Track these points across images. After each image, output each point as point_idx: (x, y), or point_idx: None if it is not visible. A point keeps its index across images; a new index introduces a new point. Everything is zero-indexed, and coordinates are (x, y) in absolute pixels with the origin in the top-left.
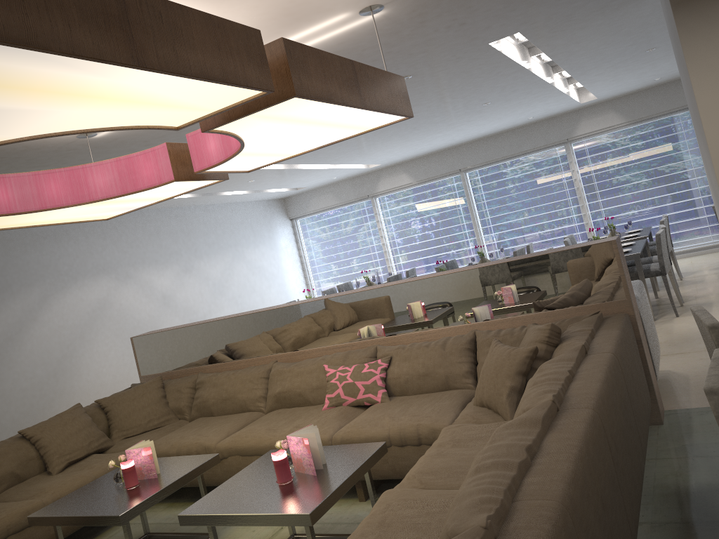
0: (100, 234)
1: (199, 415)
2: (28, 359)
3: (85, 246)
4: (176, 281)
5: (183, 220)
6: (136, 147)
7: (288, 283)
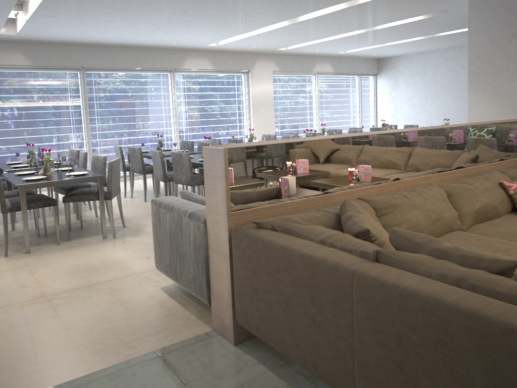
0: None
1: None
2: None
3: None
4: None
5: None
6: None
7: None
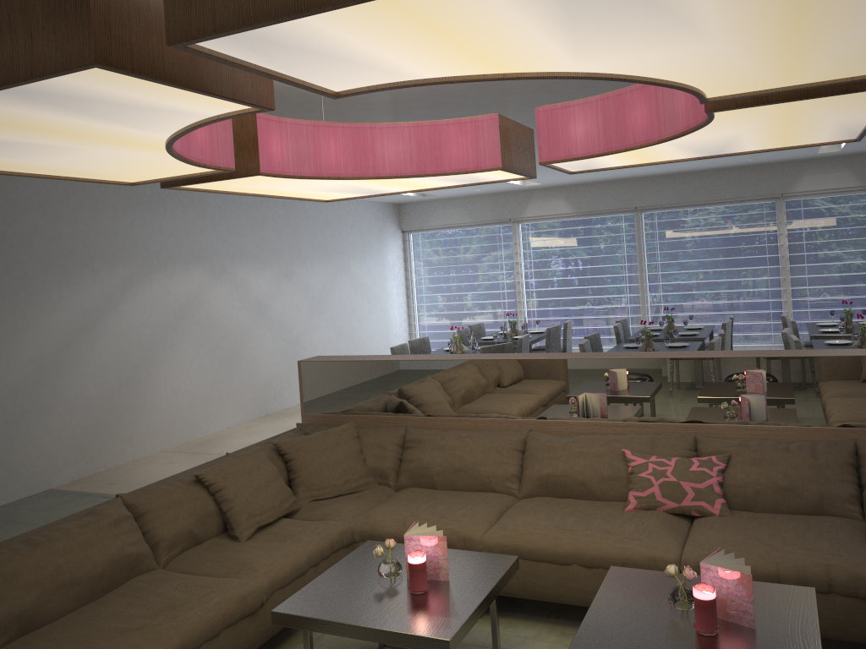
0: (199, 210)
1: (412, 484)
2: (100, 359)
3: (181, 224)
4: (274, 286)
5: (291, 211)
6: (348, 110)
7: (390, 310)
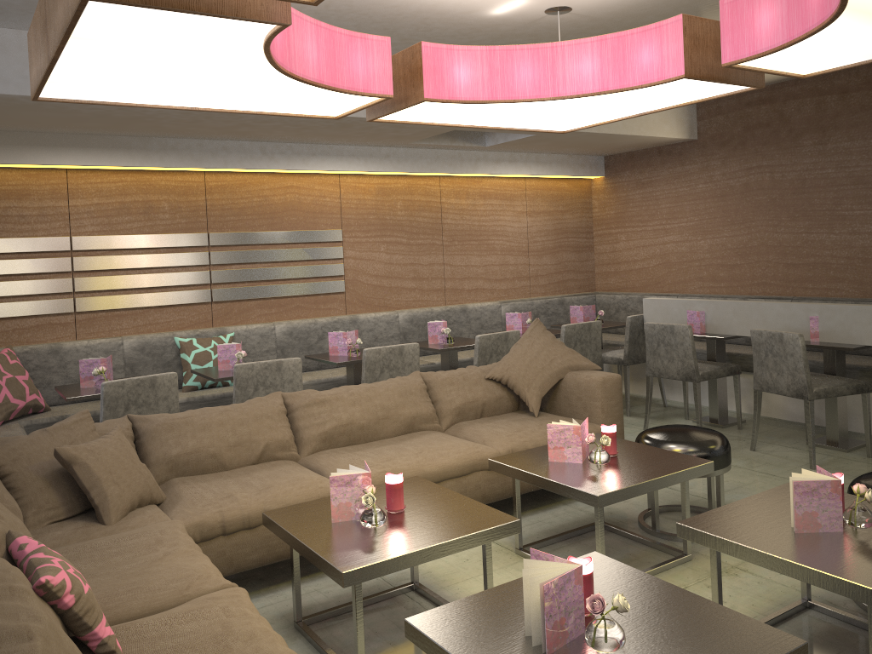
0: None
1: None
2: None
3: None
4: None
5: None
6: None
7: None
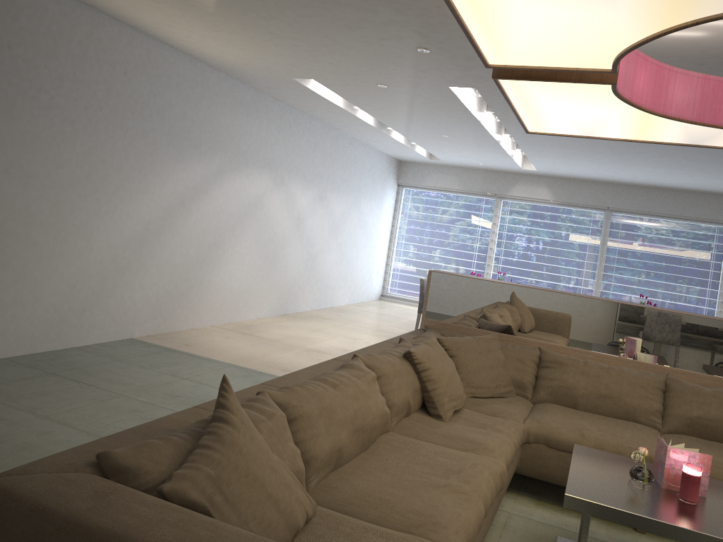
0: (278, 125)
1: (551, 400)
2: (188, 233)
3: (264, 132)
4: (311, 205)
5: (334, 145)
6: None
7: (377, 248)
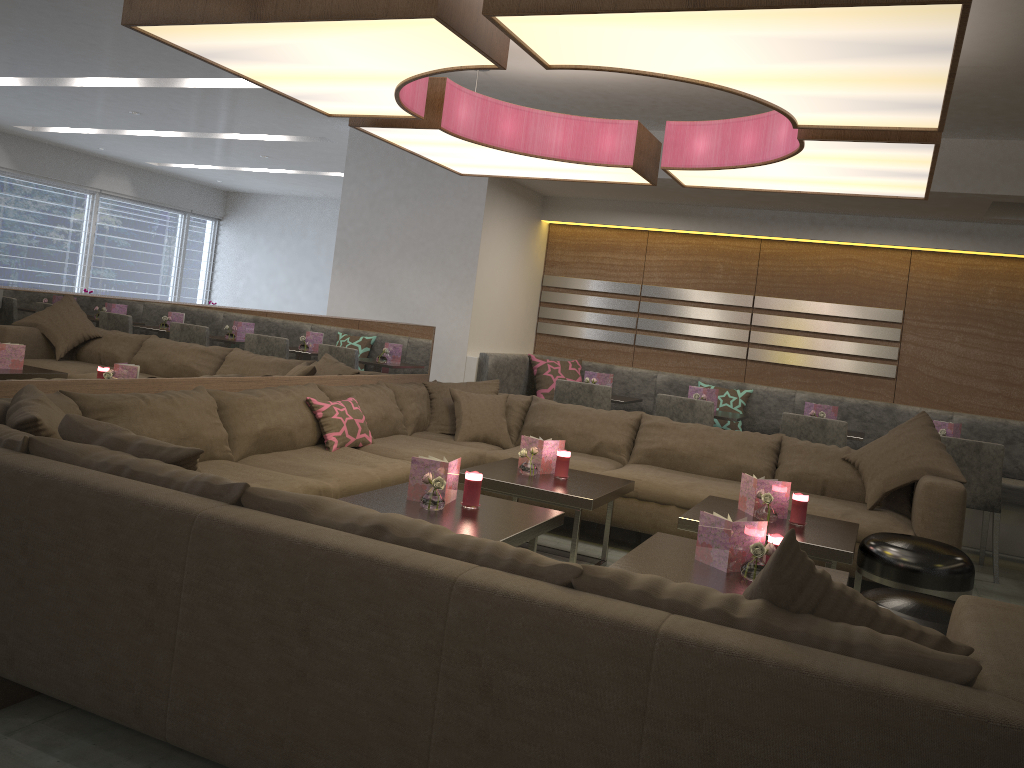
0: None
1: None
2: None
3: None
4: None
5: None
6: None
7: None
